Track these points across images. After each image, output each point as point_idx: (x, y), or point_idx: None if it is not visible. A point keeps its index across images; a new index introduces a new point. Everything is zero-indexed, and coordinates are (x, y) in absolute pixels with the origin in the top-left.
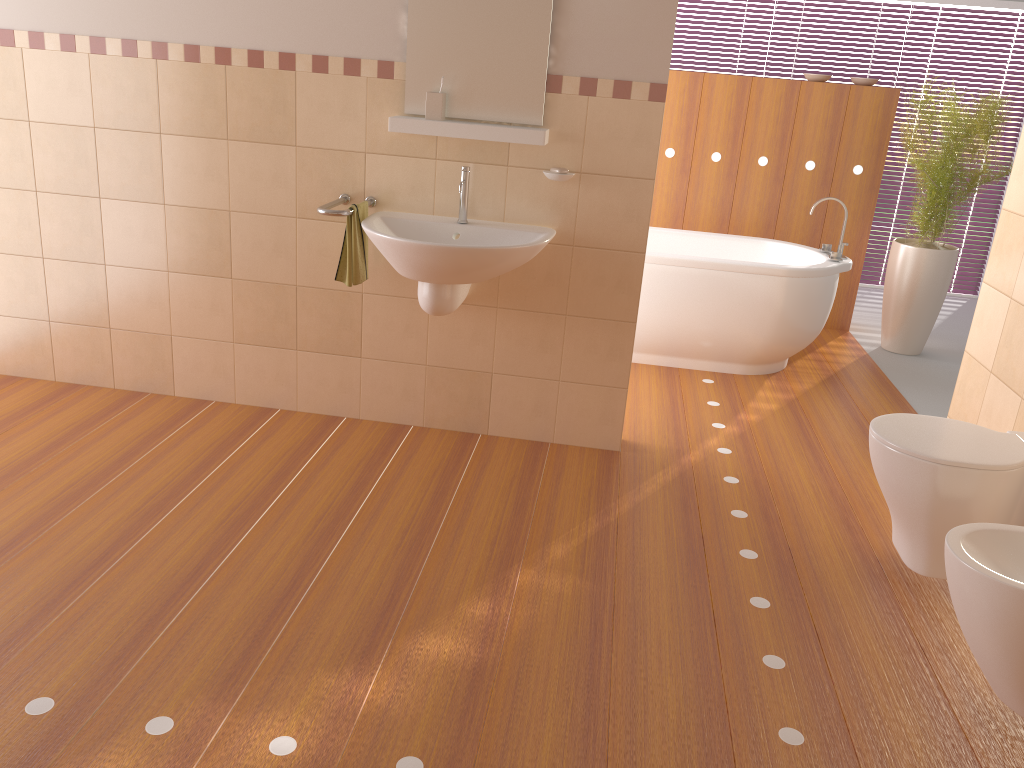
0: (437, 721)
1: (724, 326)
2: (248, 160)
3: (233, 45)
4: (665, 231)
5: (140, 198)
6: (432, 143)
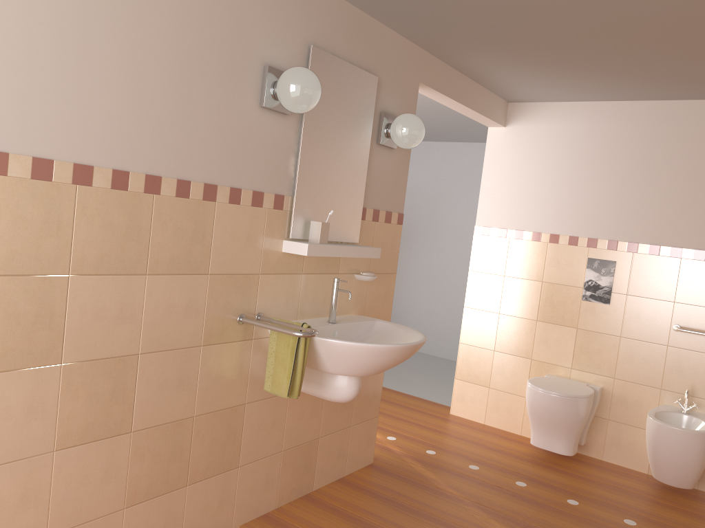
0: None
1: None
2: (164, 294)
3: (163, 173)
4: None
5: (29, 363)
6: (301, 261)
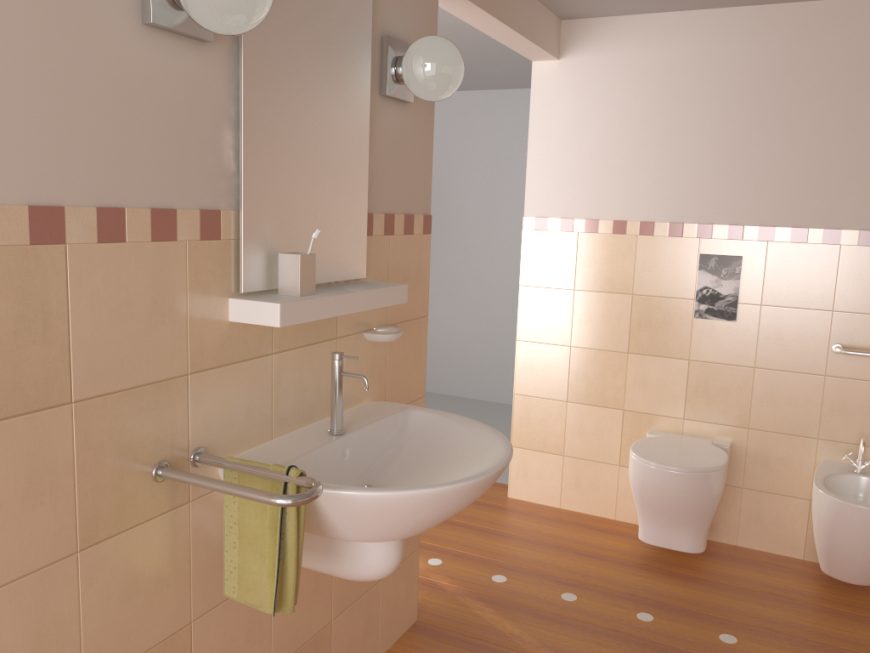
0: None
1: None
2: None
3: None
4: None
5: None
6: (268, 330)
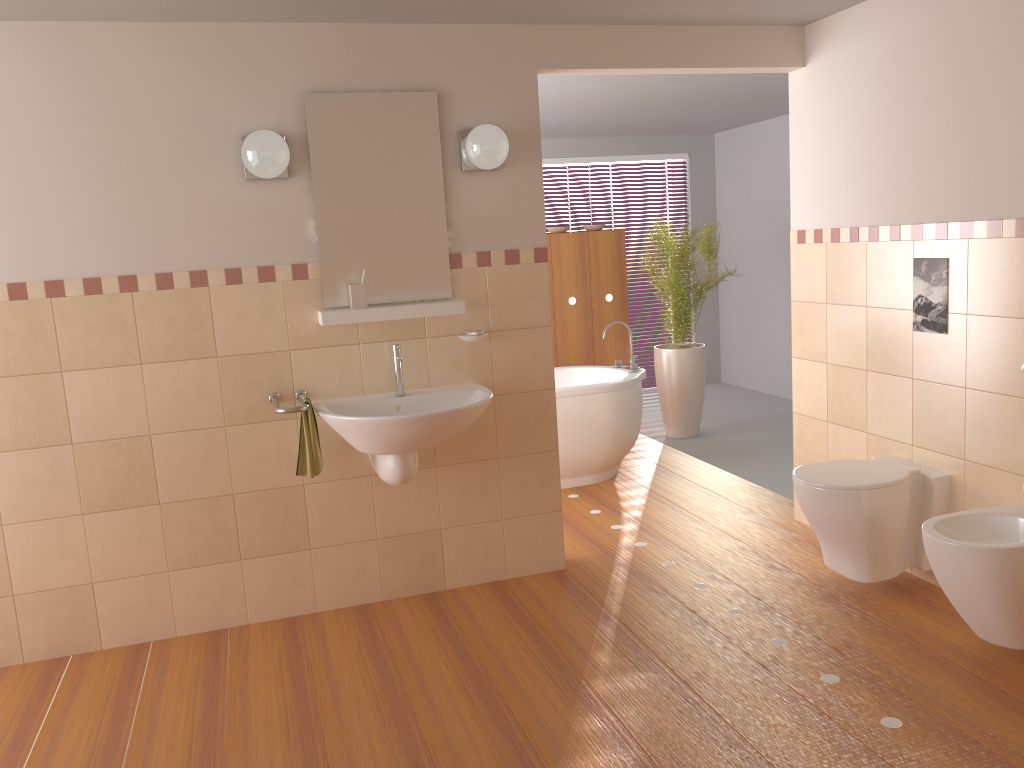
0: None
1: (573, 445)
2: (166, 380)
3: (138, 271)
4: None
5: (42, 443)
6: (354, 330)
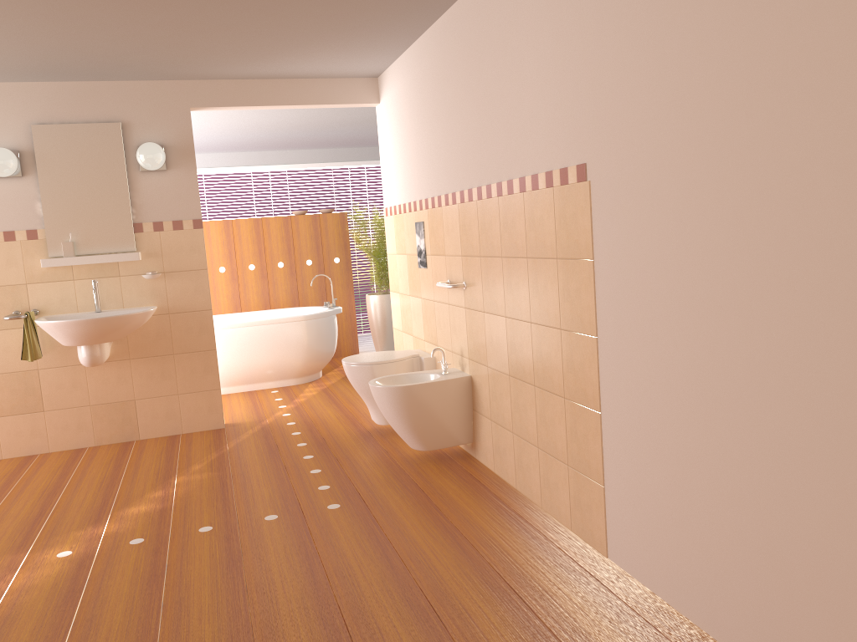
0: (146, 527)
1: (276, 357)
2: None
3: None
4: (230, 315)
5: None
6: (70, 271)
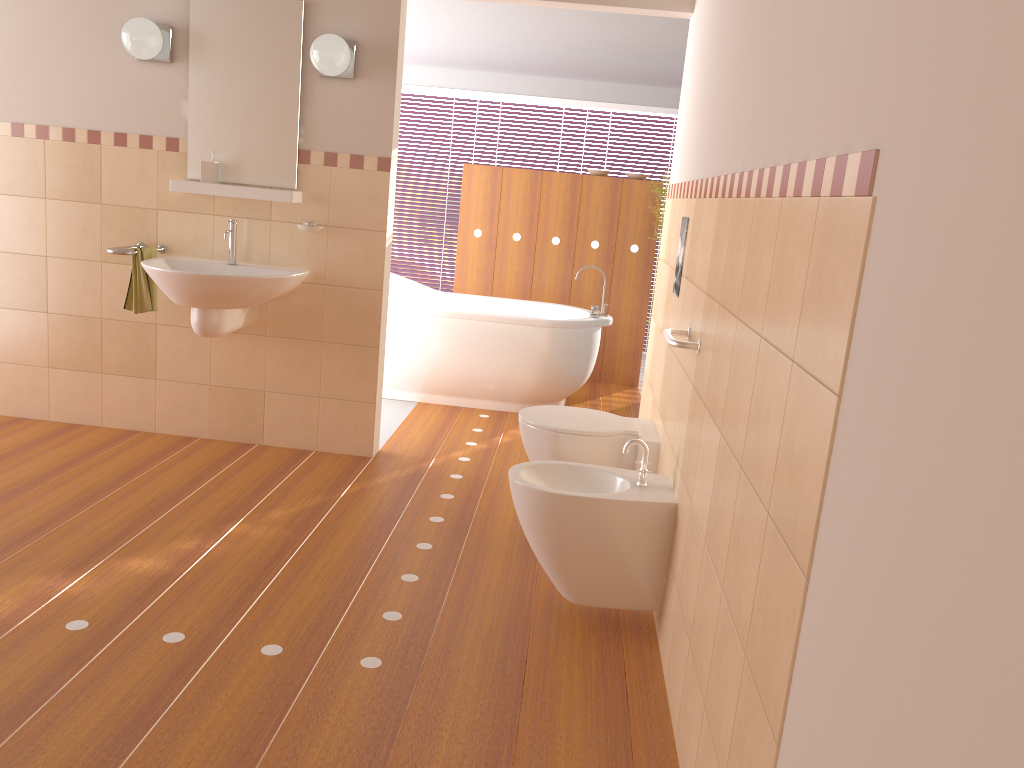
0: (114, 603)
1: (497, 369)
2: (62, 215)
3: (51, 124)
4: (466, 296)
5: None
6: (211, 202)
